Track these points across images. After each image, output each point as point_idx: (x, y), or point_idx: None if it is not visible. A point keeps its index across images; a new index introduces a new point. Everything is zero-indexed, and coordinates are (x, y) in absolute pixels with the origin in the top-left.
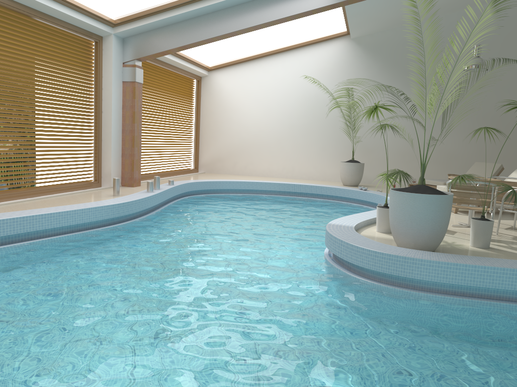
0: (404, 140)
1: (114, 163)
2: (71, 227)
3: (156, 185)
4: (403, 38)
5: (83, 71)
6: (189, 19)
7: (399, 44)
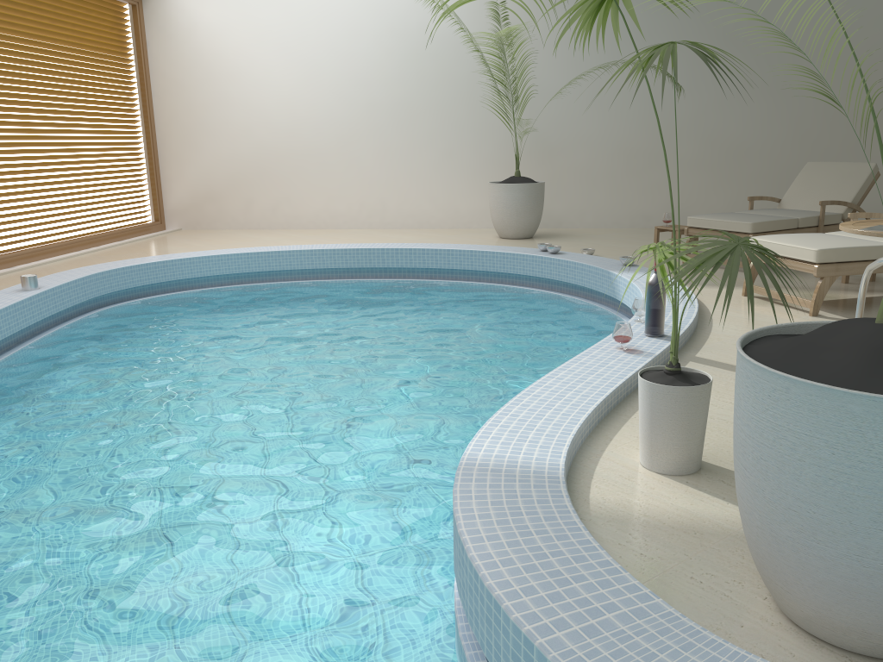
0: (630, 121)
1: None
2: None
3: None
4: None
5: None
6: None
7: None
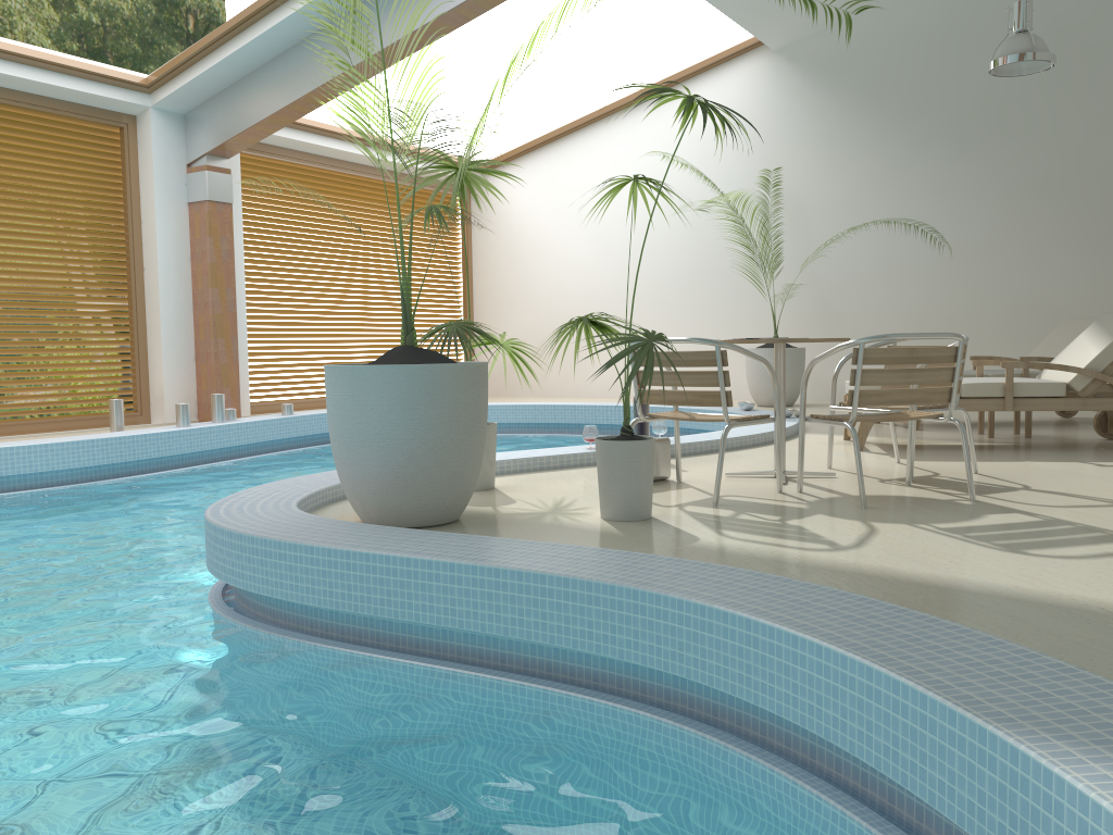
0: (922, 283)
1: (174, 373)
2: None
3: (214, 413)
4: (899, 26)
5: (99, 189)
6: (285, 53)
7: (891, 44)
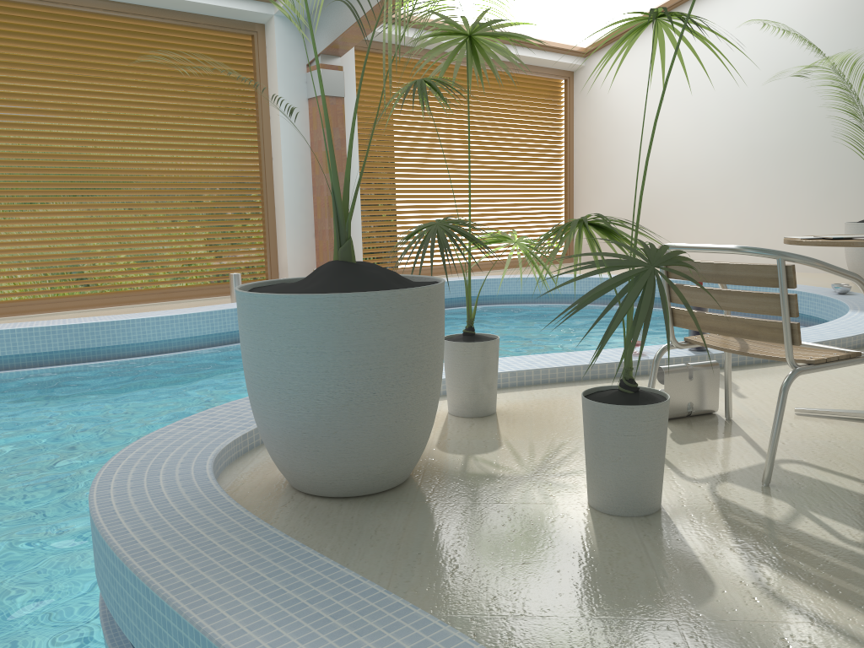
0: None
1: (296, 247)
2: (38, 357)
3: None
4: None
5: (236, 91)
6: None
7: None
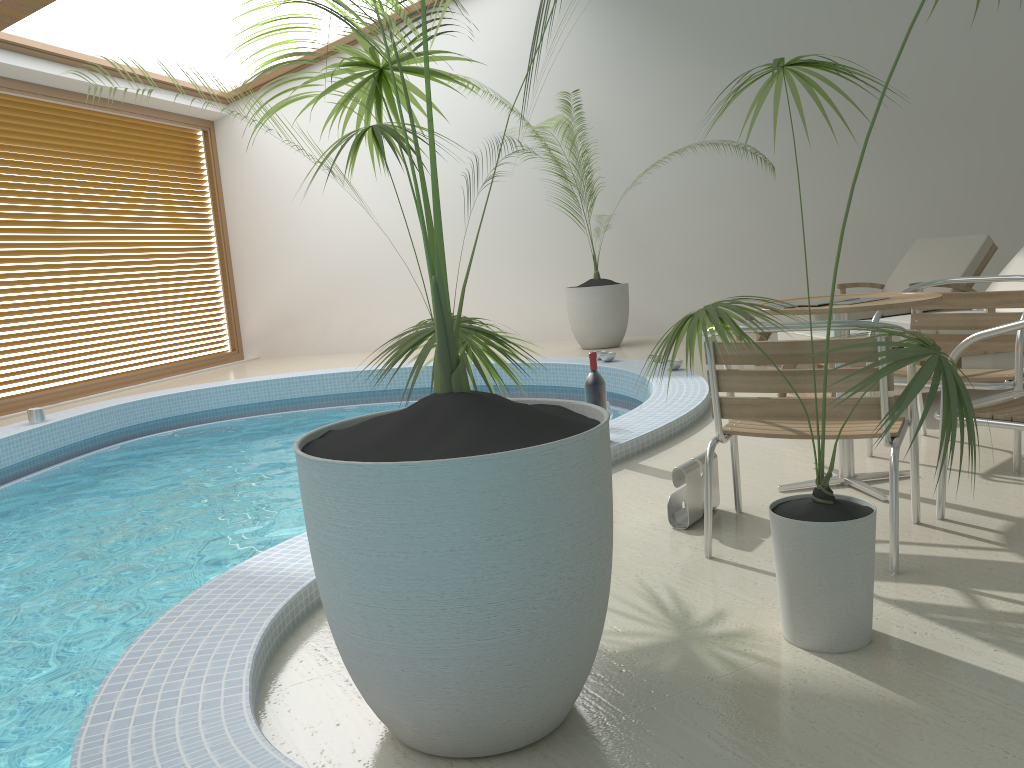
0: (733, 208)
1: None
2: None
3: None
4: None
5: None
6: None
7: None
